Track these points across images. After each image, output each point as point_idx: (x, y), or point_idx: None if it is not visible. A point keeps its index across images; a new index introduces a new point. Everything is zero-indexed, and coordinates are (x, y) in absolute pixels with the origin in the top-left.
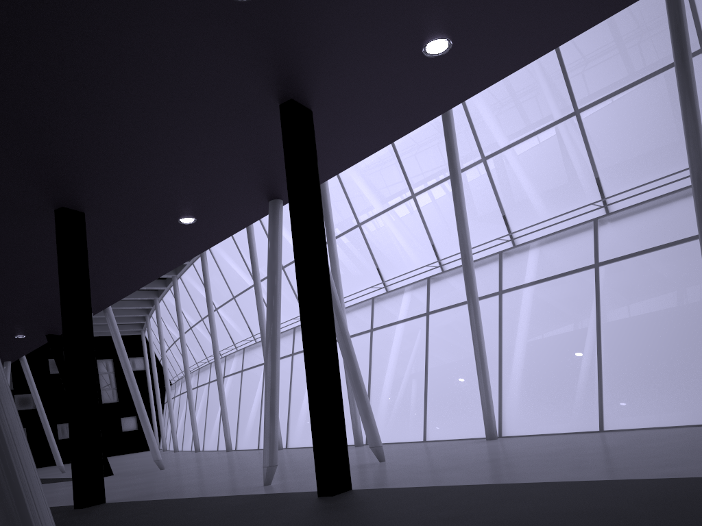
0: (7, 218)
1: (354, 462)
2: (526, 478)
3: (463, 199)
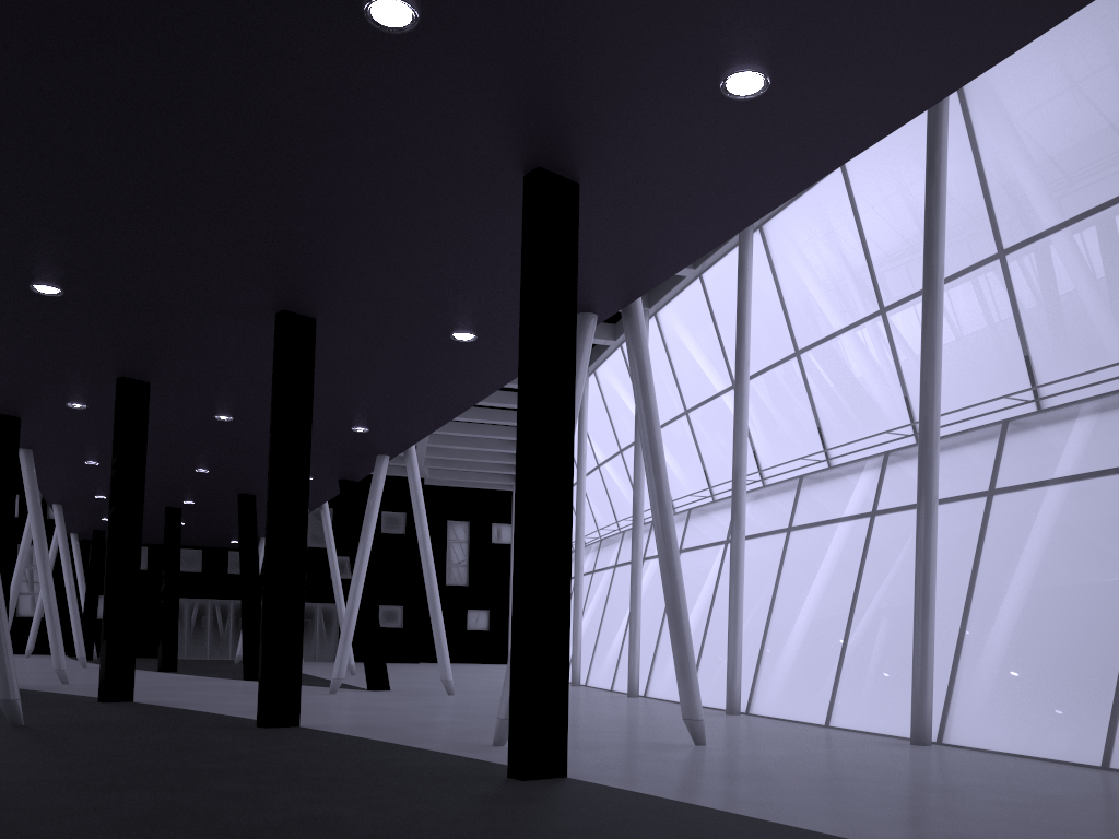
0: (221, 321)
1: (667, 738)
2: (803, 817)
3: (939, 324)
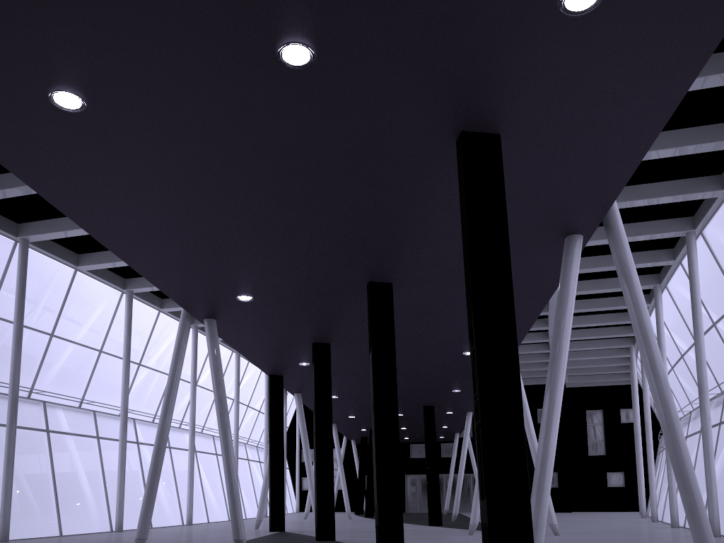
0: (341, 296)
1: None
2: None
3: None
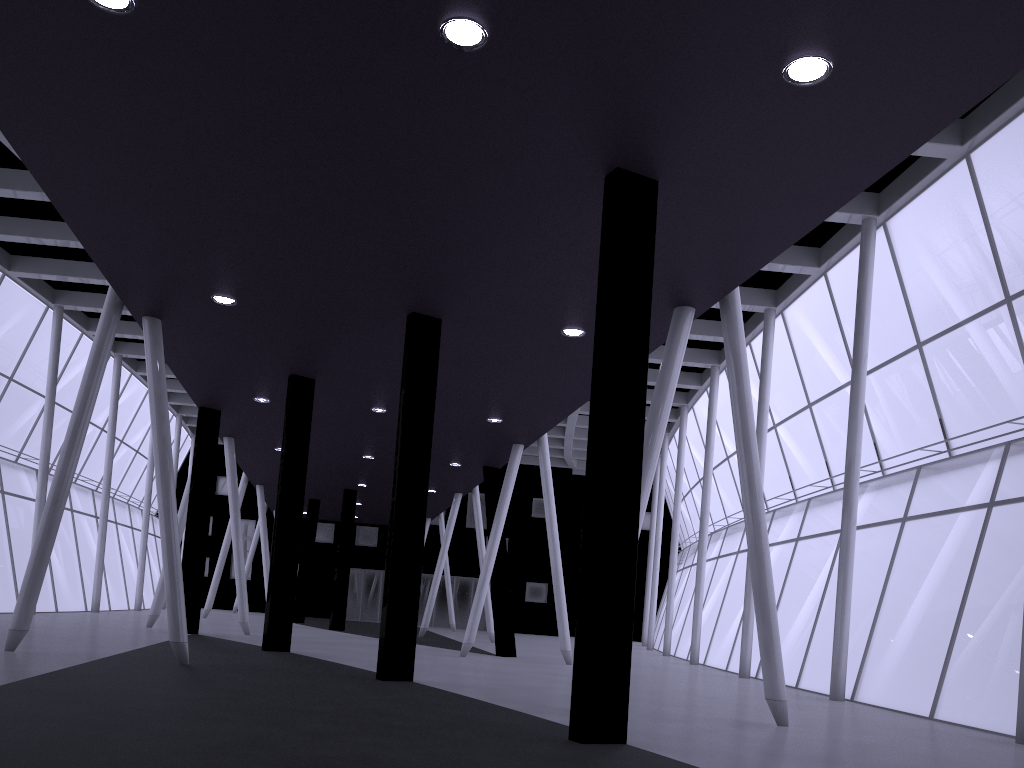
0: (363, 323)
1: (753, 716)
2: None
3: None
